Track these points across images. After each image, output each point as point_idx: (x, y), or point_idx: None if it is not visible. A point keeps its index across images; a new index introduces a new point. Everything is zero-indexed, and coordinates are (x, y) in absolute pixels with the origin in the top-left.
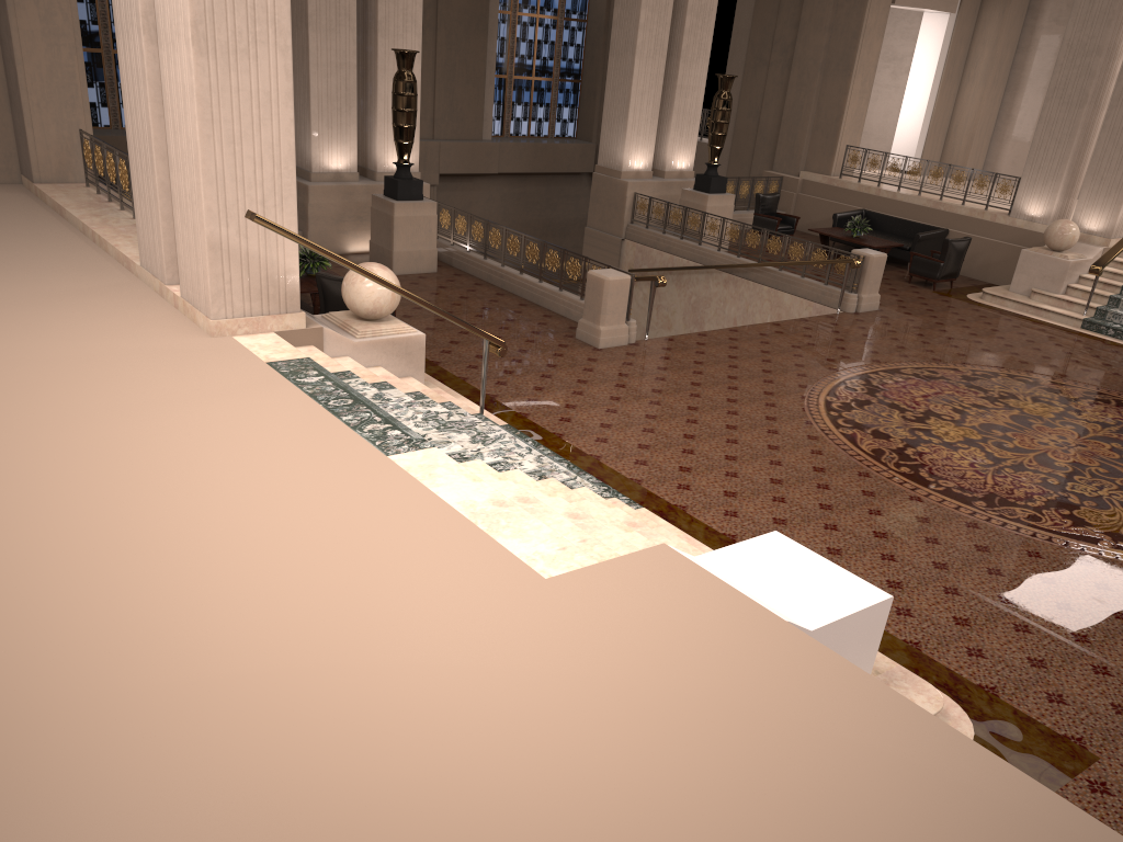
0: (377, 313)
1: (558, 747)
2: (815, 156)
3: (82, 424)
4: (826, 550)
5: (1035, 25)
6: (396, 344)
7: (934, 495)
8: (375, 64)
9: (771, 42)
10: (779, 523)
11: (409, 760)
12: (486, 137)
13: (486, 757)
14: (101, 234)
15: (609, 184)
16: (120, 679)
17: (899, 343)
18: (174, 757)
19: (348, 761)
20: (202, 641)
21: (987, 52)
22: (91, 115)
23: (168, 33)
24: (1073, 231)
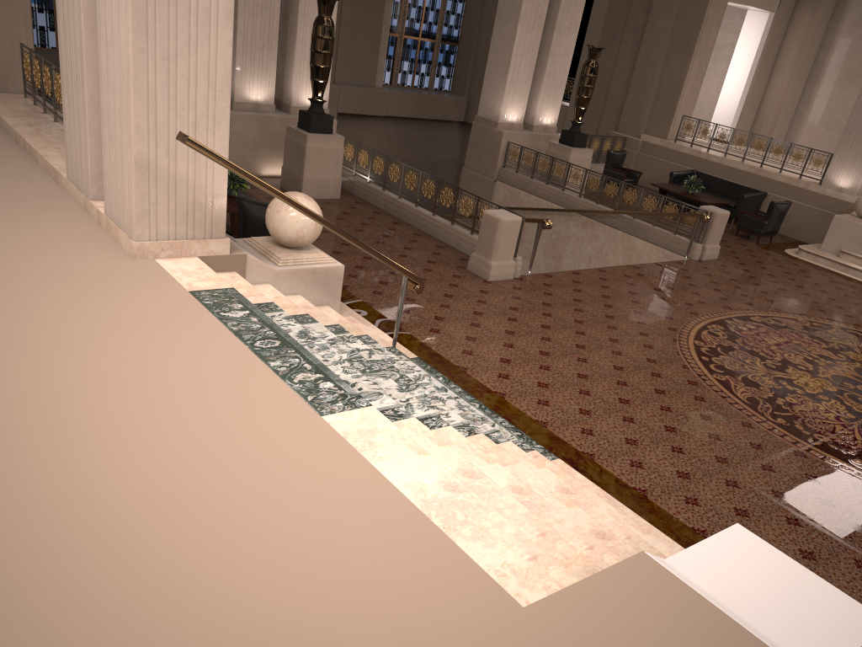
0: (299, 242)
1: None
2: (654, 122)
3: None
4: (734, 511)
5: (837, 28)
6: (316, 274)
7: (815, 450)
8: (296, 9)
9: (624, 23)
10: (683, 477)
11: None
12: (378, 85)
13: None
14: (32, 143)
15: (486, 133)
16: None
17: (743, 291)
18: None
19: None
20: None
21: (796, 47)
22: (40, 37)
23: None
24: None
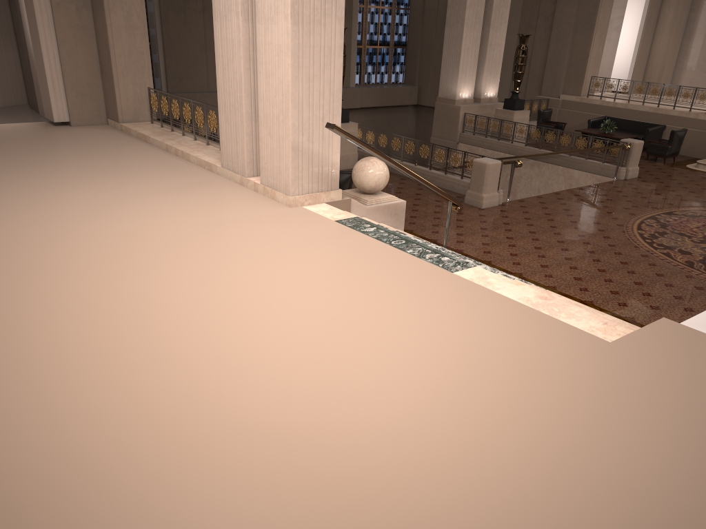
0: (376, 188)
1: (705, 445)
2: (569, 84)
3: (255, 262)
4: None
5: None
6: (389, 208)
7: None
8: None
9: (537, 14)
10: (655, 309)
11: (620, 458)
12: (351, 85)
13: (666, 454)
14: (183, 150)
15: (447, 108)
16: (401, 415)
17: (663, 196)
18: (474, 462)
19: (583, 460)
20: (433, 390)
21: (672, 13)
22: None
23: (267, 13)
24: None
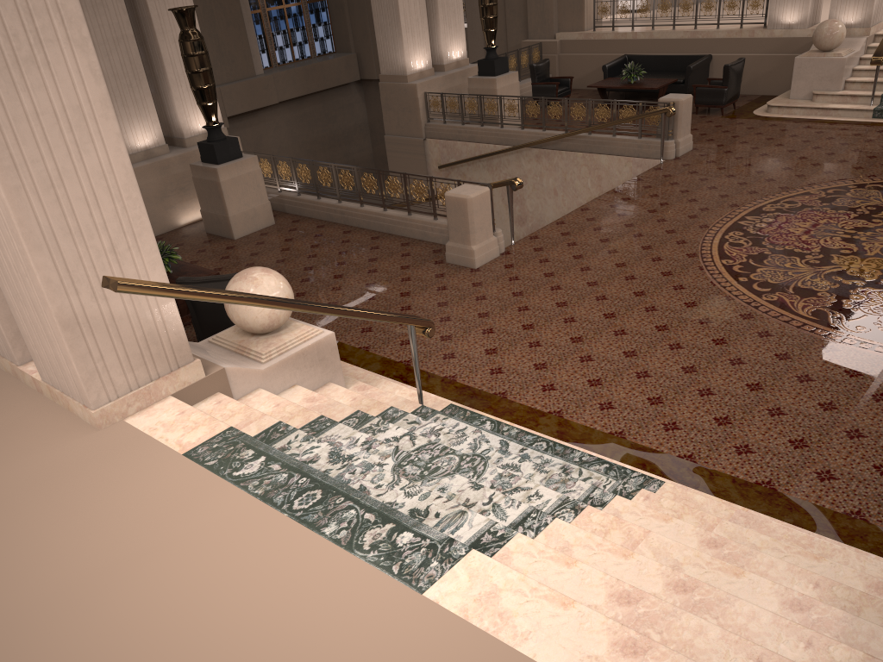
0: (275, 324)
1: None
2: (565, 16)
3: None
4: (876, 471)
5: None
6: (307, 354)
7: None
8: (152, 29)
9: None
10: (800, 447)
11: None
12: (258, 72)
13: None
14: None
15: (397, 90)
16: None
17: (738, 179)
18: None
19: None
20: None
21: None
22: None
23: None
24: (841, 29)
